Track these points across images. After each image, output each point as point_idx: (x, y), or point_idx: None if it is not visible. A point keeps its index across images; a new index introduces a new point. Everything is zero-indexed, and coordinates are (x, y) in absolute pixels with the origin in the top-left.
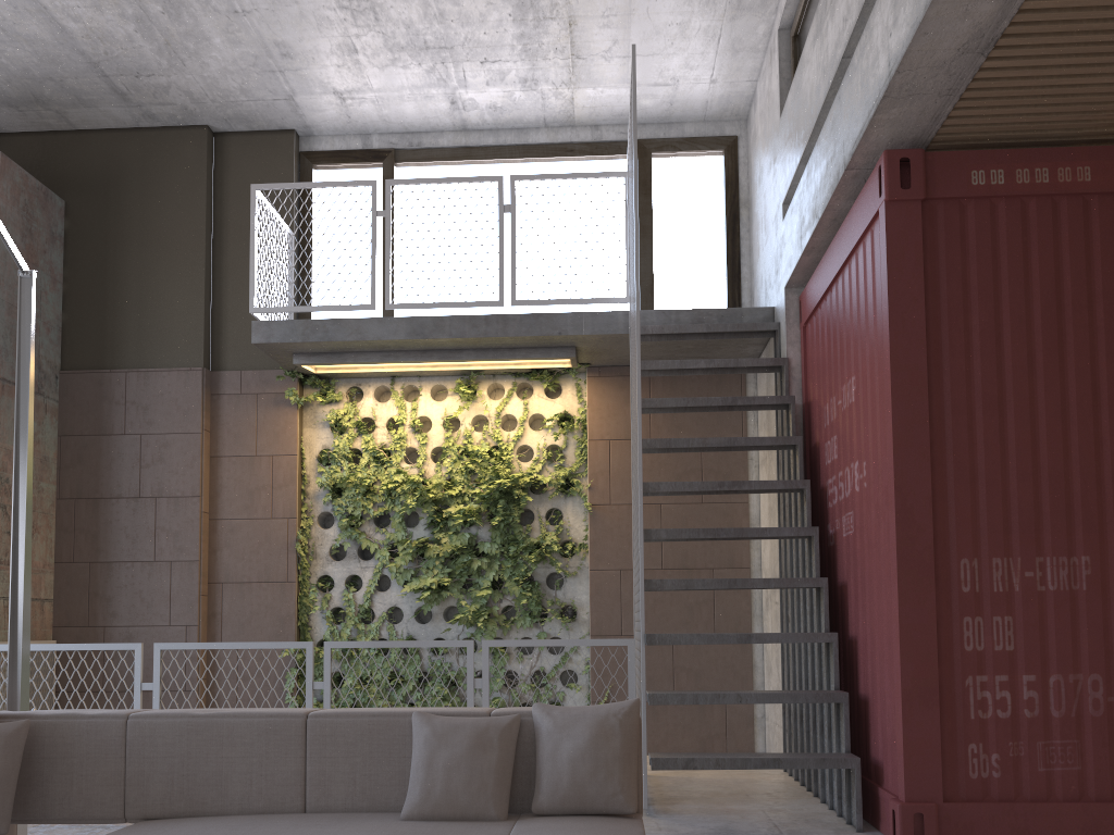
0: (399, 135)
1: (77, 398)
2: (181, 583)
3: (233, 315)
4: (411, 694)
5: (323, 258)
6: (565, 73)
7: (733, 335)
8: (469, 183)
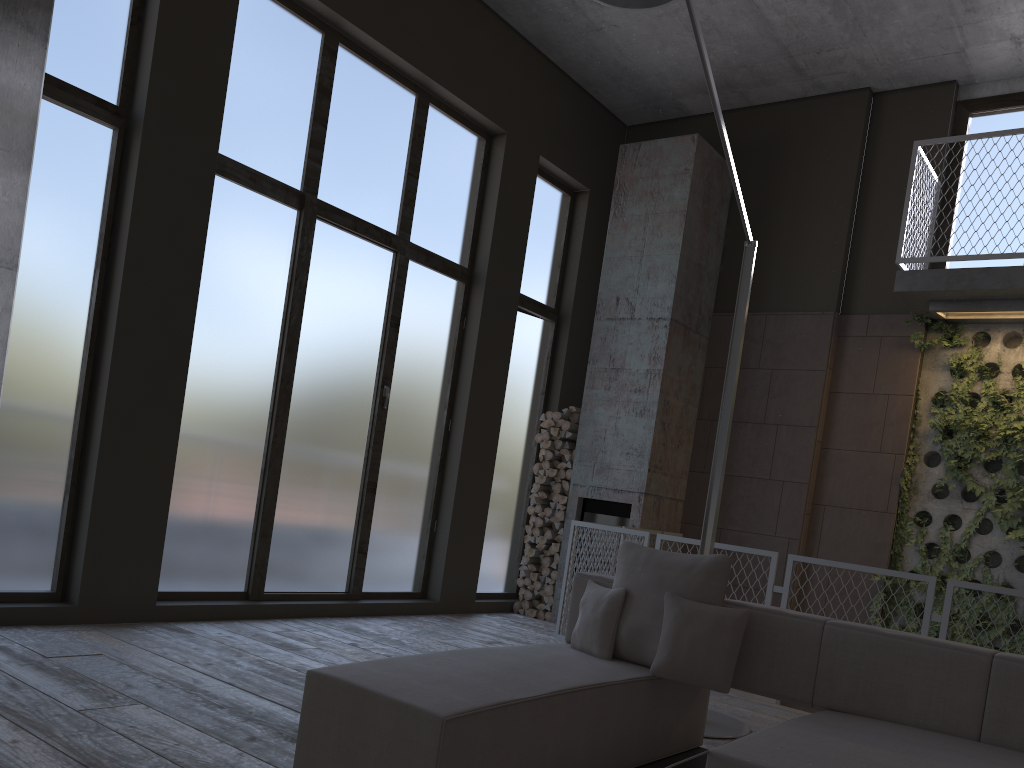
0: None
1: (723, 336)
2: (789, 501)
3: (868, 264)
4: (999, 639)
5: (966, 205)
6: None
7: None
8: None
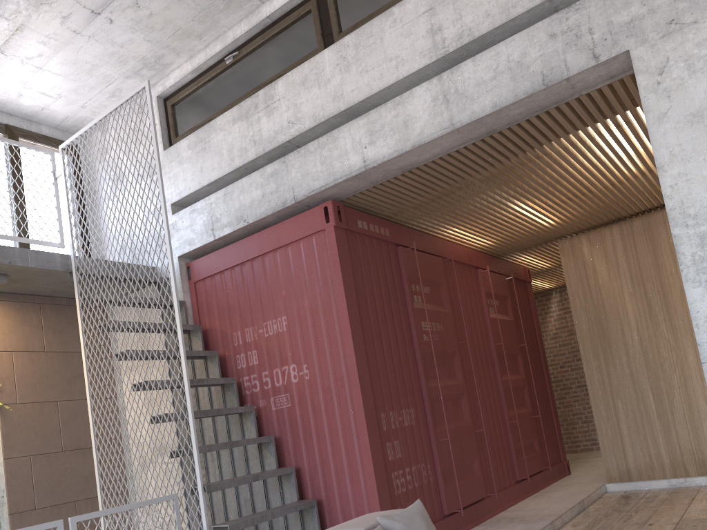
0: None
1: None
2: None
3: None
4: None
5: None
6: None
7: (135, 282)
8: None
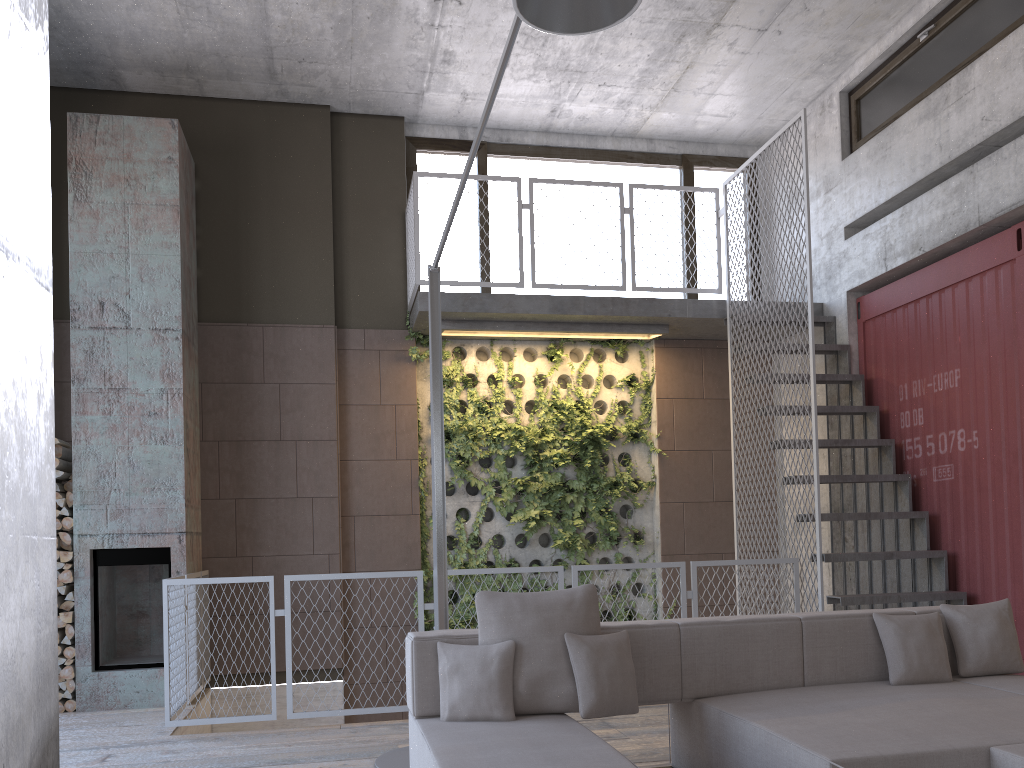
0: (491, 130)
1: (217, 348)
2: (322, 517)
3: (354, 279)
4: None
5: (427, 232)
6: (656, 100)
7: (795, 323)
8: (596, 186)
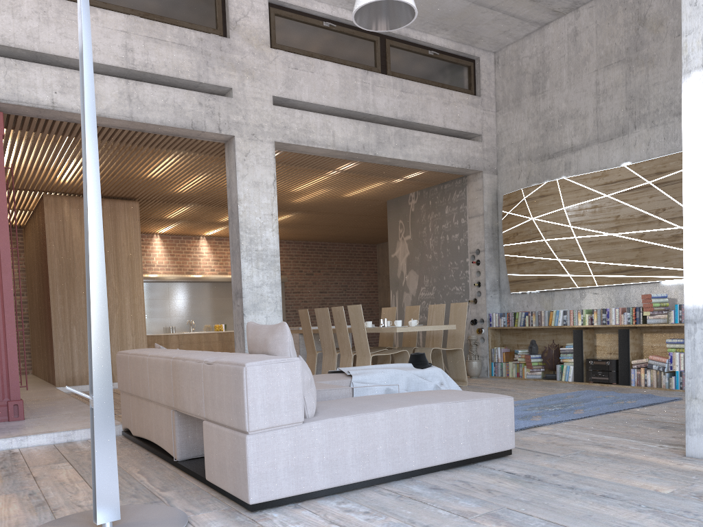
0: None
1: None
2: None
3: None
4: None
5: None
6: None
7: None
8: None
